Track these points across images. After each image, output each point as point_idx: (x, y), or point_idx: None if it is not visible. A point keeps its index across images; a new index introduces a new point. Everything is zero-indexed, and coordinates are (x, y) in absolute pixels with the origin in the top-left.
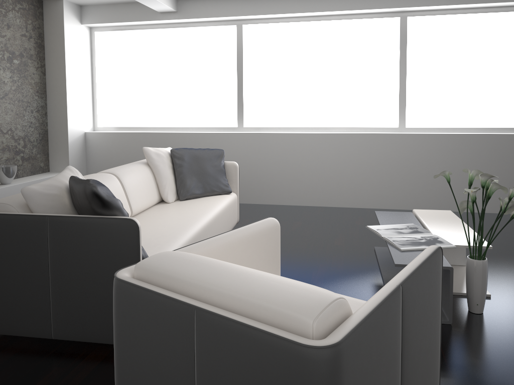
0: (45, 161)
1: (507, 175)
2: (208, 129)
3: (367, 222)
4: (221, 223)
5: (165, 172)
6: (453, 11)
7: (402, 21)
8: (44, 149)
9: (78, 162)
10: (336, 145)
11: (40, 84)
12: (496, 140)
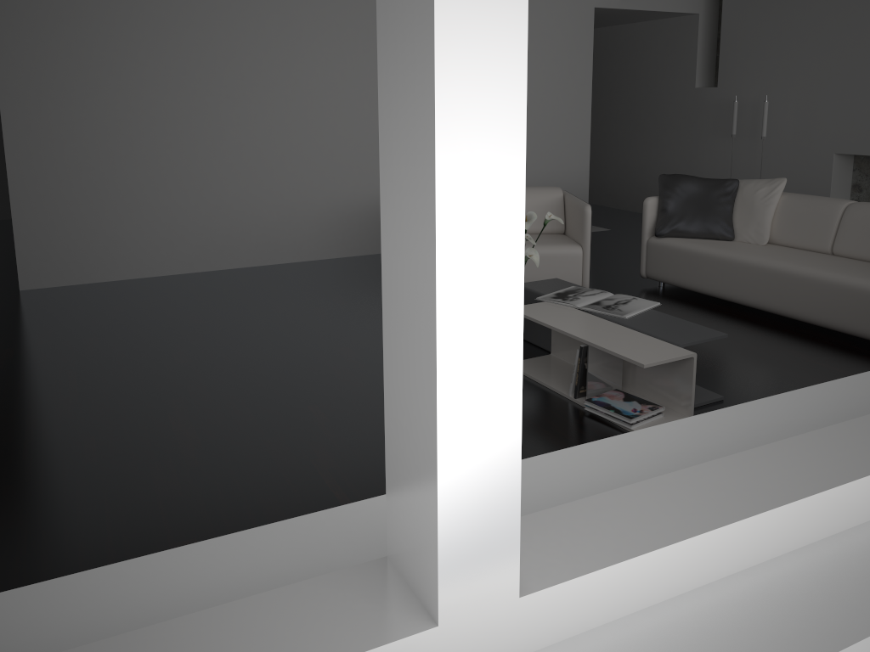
0: None
1: None
2: None
3: None
4: (832, 299)
5: None
6: None
7: None
8: None
9: None
10: None
11: None
12: None
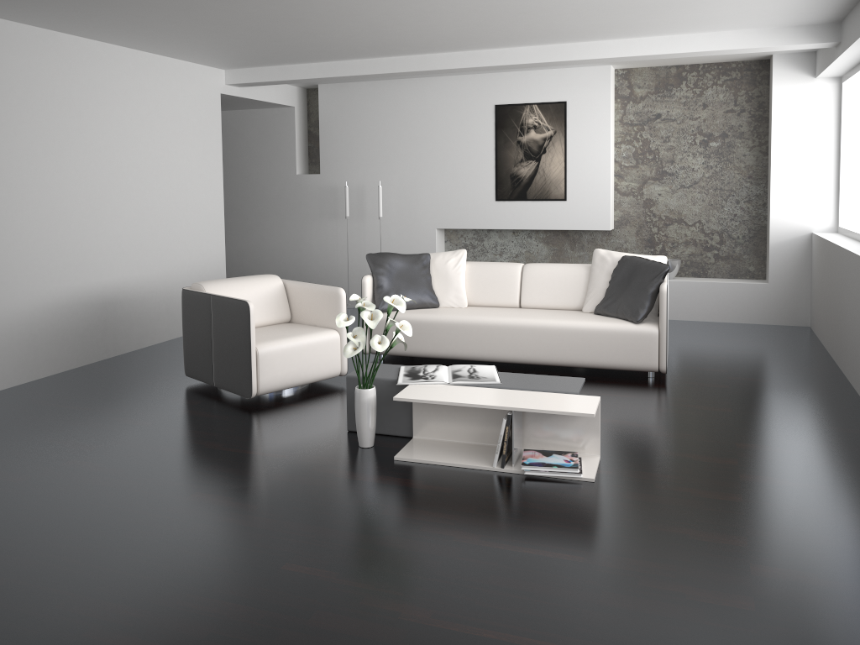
0: (757, 265)
1: None
2: None
3: (759, 452)
4: (561, 341)
5: (597, 279)
6: None
7: None
8: (758, 249)
9: (789, 273)
10: None
11: (756, 168)
12: None
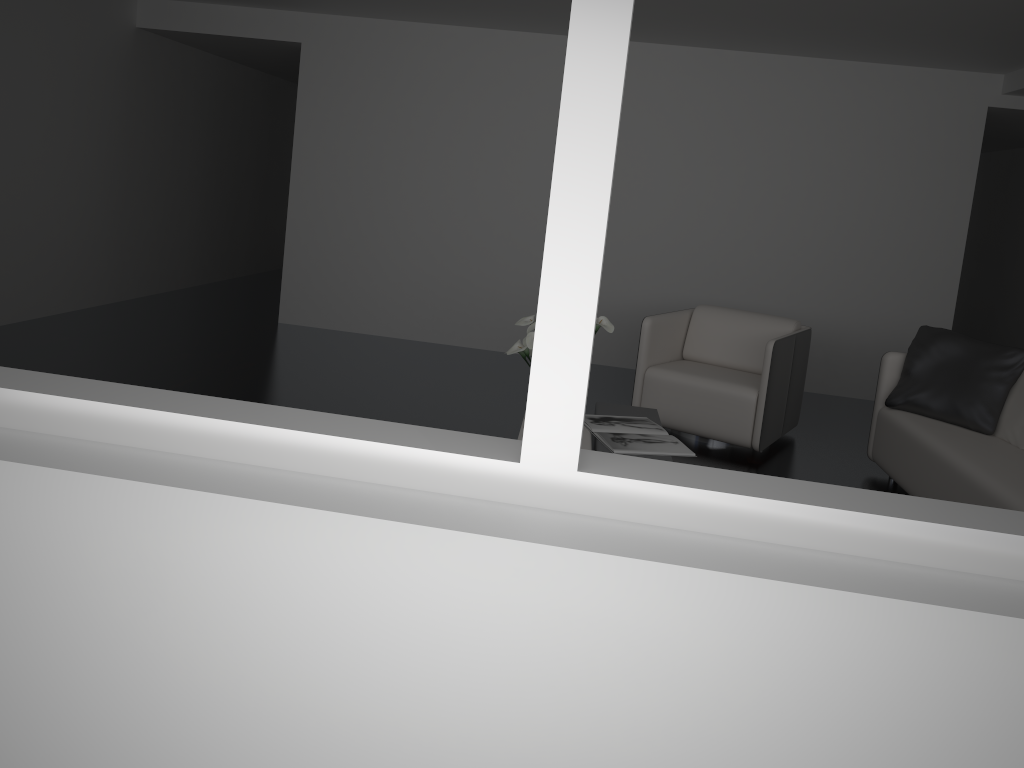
0: None
1: None
2: None
3: None
4: None
5: None
6: None
7: None
8: None
9: None
10: None
11: None
12: None
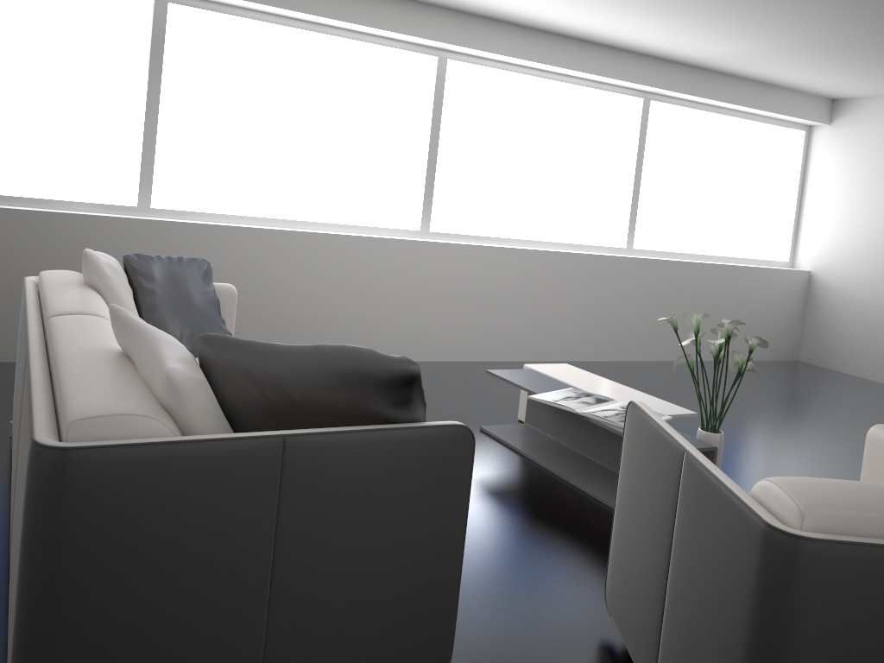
0: None
1: (553, 308)
2: (68, 204)
3: None
4: None
5: (132, 307)
6: (505, 65)
7: (440, 64)
8: None
9: None
10: (334, 254)
11: None
12: (545, 259)
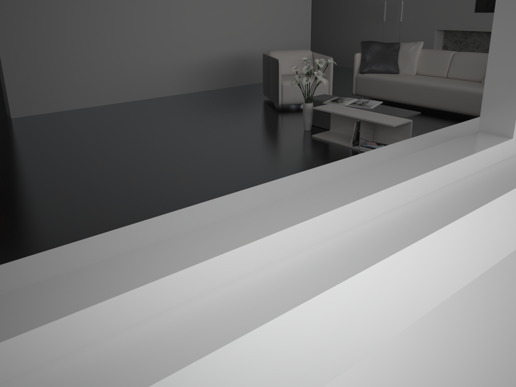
0: None
1: None
2: None
3: None
4: (453, 98)
5: None
6: None
7: None
8: None
9: None
10: None
11: None
12: None
